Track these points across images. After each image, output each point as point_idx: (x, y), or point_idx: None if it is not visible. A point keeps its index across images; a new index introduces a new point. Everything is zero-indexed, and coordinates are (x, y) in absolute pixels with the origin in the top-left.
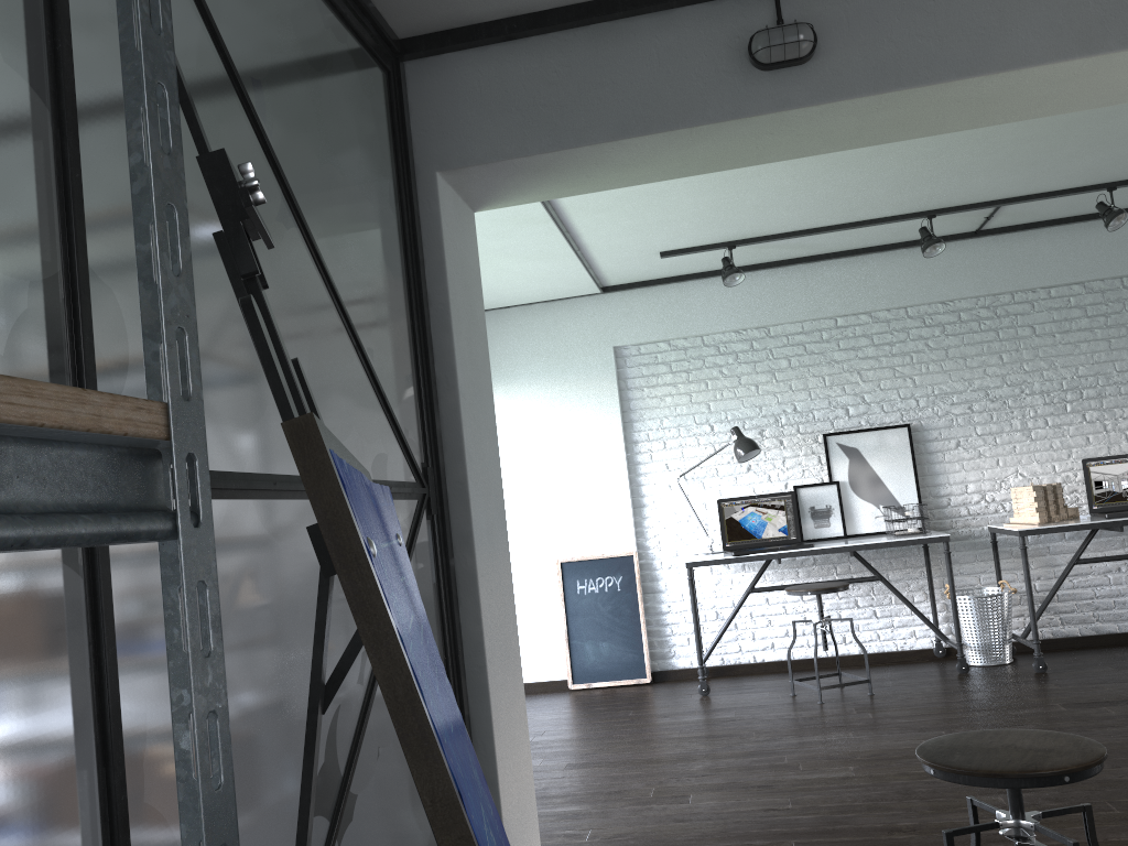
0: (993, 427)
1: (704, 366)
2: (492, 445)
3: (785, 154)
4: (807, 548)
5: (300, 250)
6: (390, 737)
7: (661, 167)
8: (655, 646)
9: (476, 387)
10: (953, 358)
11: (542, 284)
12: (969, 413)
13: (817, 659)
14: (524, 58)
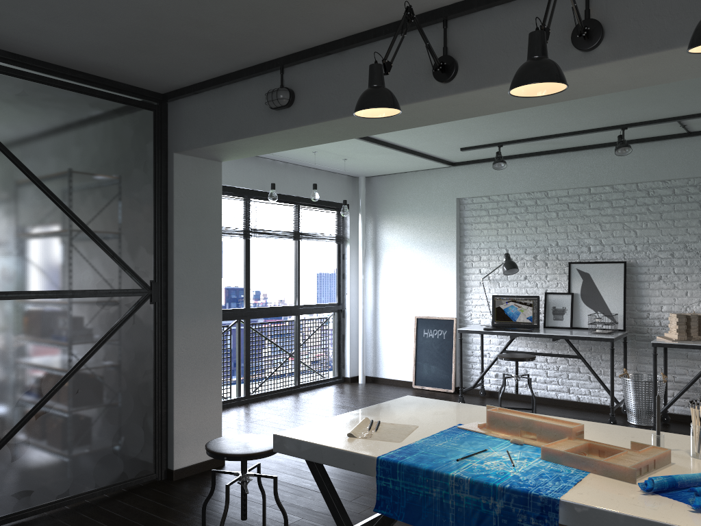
0: (686, 269)
1: (507, 213)
2: (213, 271)
3: (325, 141)
4: (528, 332)
5: (48, 206)
6: (90, 387)
7: (272, 147)
8: (463, 373)
9: (198, 246)
10: (665, 219)
11: (405, 163)
12: (671, 258)
13: (549, 399)
14: (202, 102)
